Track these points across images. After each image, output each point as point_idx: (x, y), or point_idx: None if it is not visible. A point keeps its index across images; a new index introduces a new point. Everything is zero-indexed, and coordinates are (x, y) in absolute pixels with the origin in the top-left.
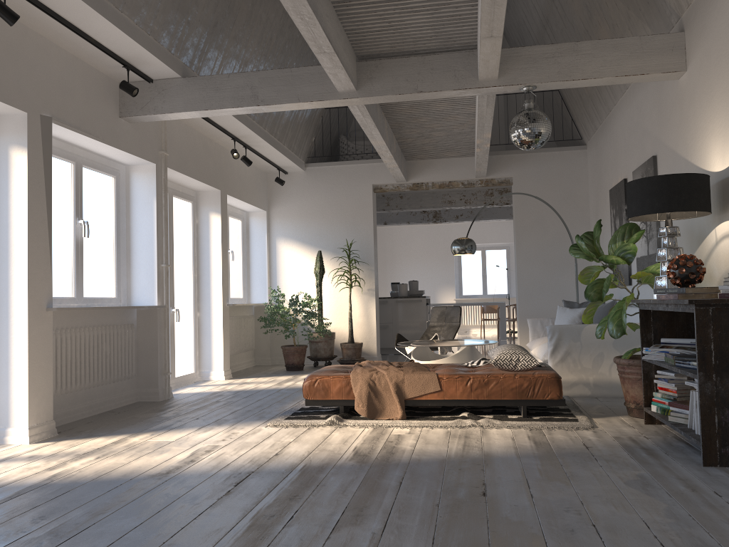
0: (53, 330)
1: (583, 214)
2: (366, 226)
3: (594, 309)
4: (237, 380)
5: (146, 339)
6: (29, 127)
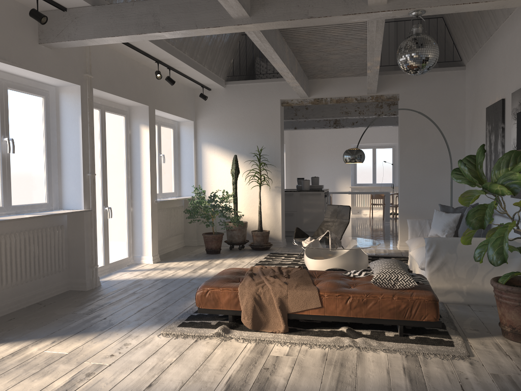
0: None
1: (459, 126)
2: (274, 134)
3: (473, 231)
4: (162, 264)
5: (75, 238)
6: None
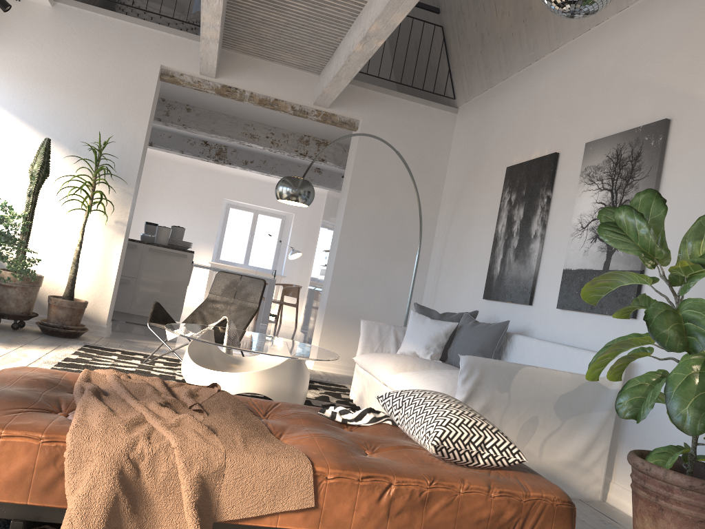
0: None
1: (435, 194)
2: (136, 124)
3: (612, 356)
4: None
5: None
6: None
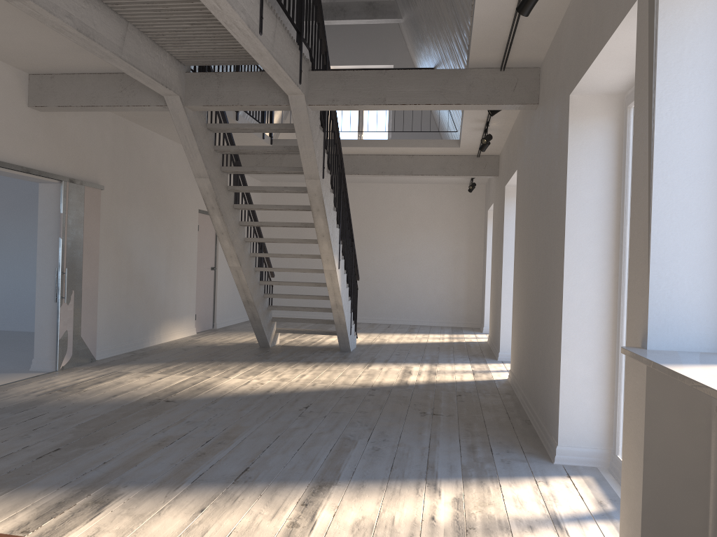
0: None
1: None
2: None
3: None
4: None
5: None
6: (638, 22)
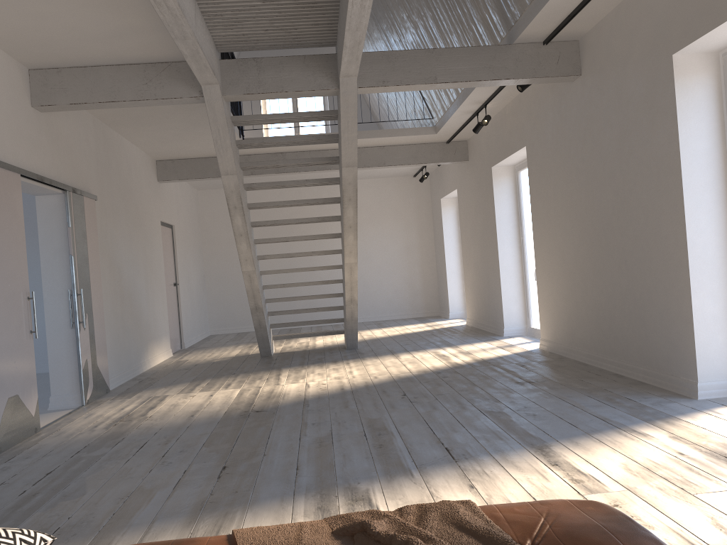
0: None
1: None
2: None
3: None
4: None
5: None
6: None
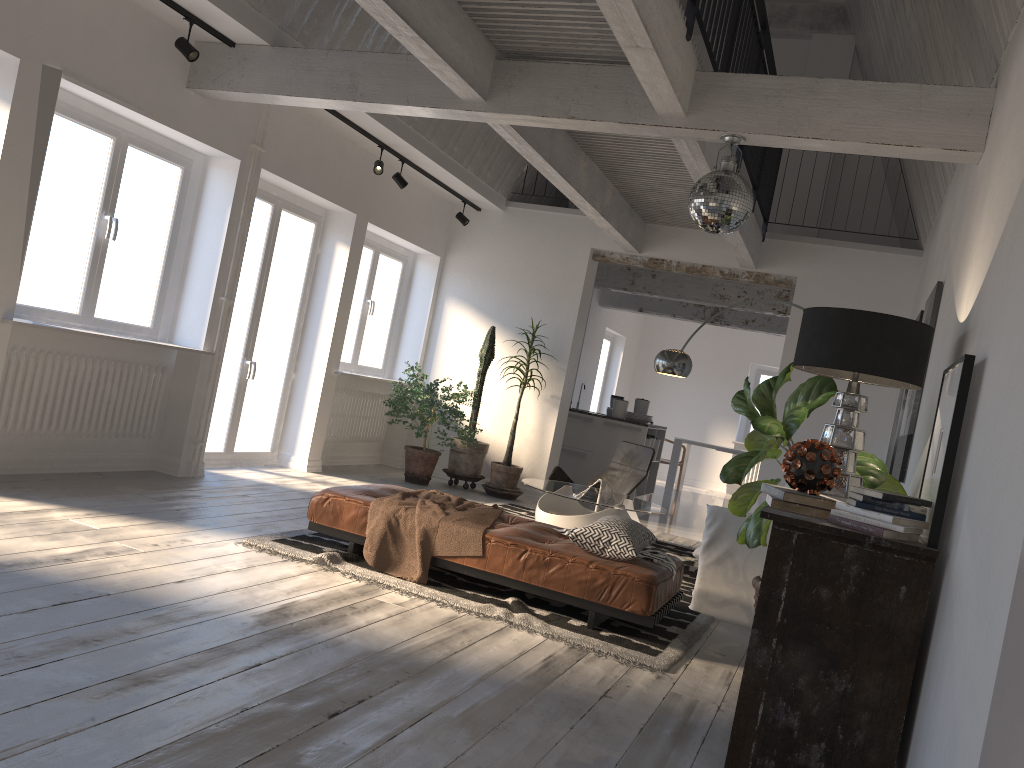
0: (24, 350)
1: None
2: (569, 305)
3: (750, 496)
4: (320, 476)
5: (180, 391)
6: (20, 79)
